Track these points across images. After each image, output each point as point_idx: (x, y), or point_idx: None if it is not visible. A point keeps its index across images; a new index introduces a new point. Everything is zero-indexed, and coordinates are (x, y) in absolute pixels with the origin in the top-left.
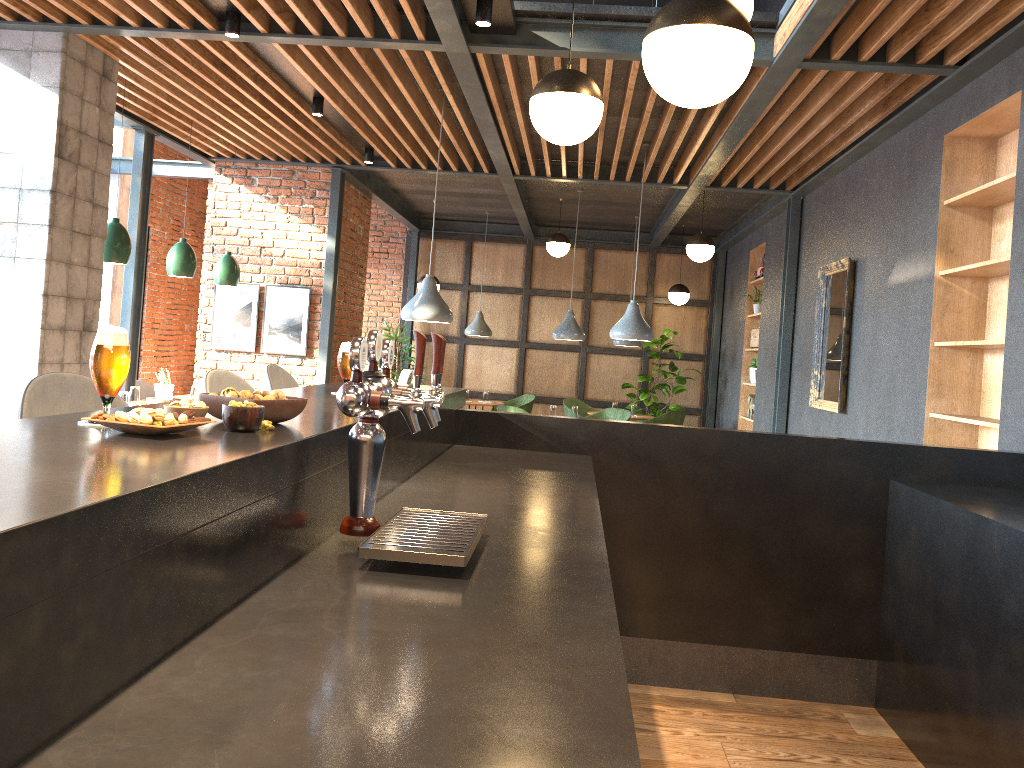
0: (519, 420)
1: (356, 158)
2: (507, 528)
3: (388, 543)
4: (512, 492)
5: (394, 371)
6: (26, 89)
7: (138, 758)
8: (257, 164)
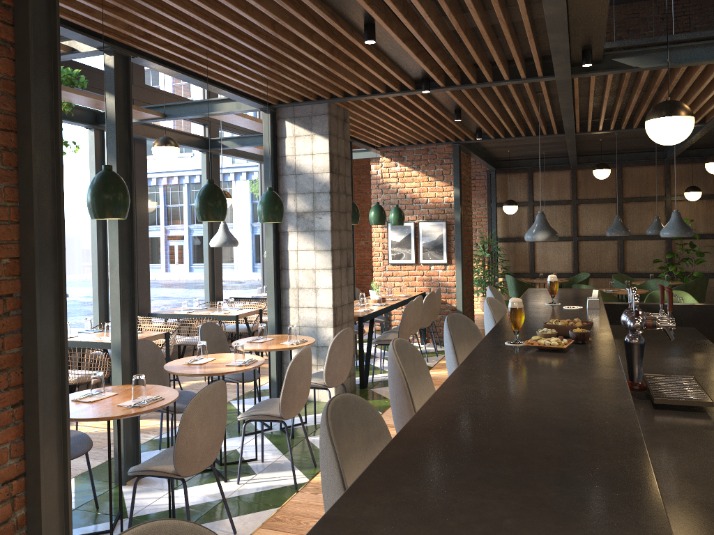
0: (642, 307)
1: (470, 137)
2: (701, 382)
3: (664, 395)
4: (676, 358)
5: (489, 264)
6: (311, 137)
7: (674, 488)
8: (405, 147)
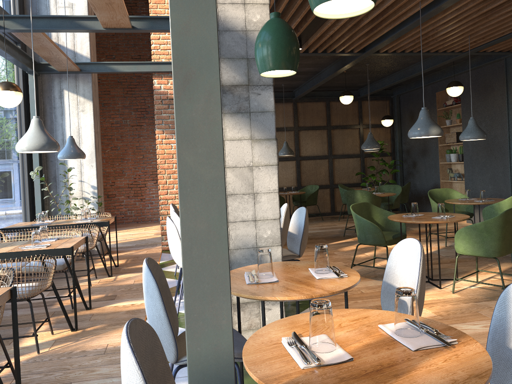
0: None
1: None
2: None
3: None
4: None
5: None
6: None
7: None
8: None
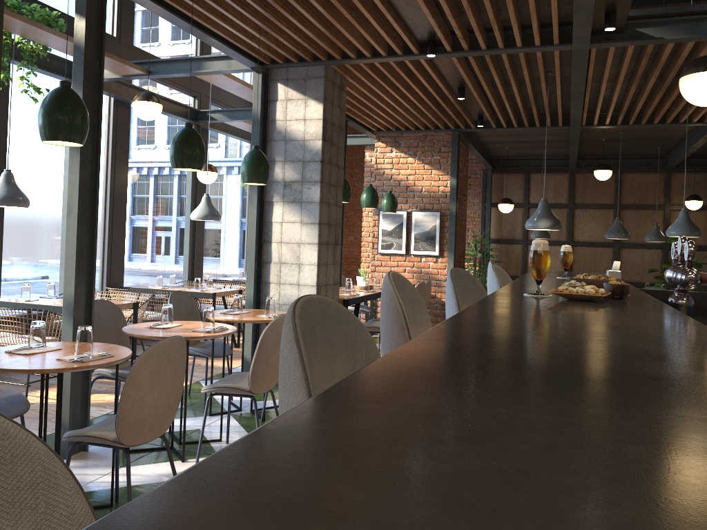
0: (659, 294)
1: (470, 124)
2: None
3: None
4: None
5: (480, 264)
6: (304, 101)
7: None
8: (402, 133)
